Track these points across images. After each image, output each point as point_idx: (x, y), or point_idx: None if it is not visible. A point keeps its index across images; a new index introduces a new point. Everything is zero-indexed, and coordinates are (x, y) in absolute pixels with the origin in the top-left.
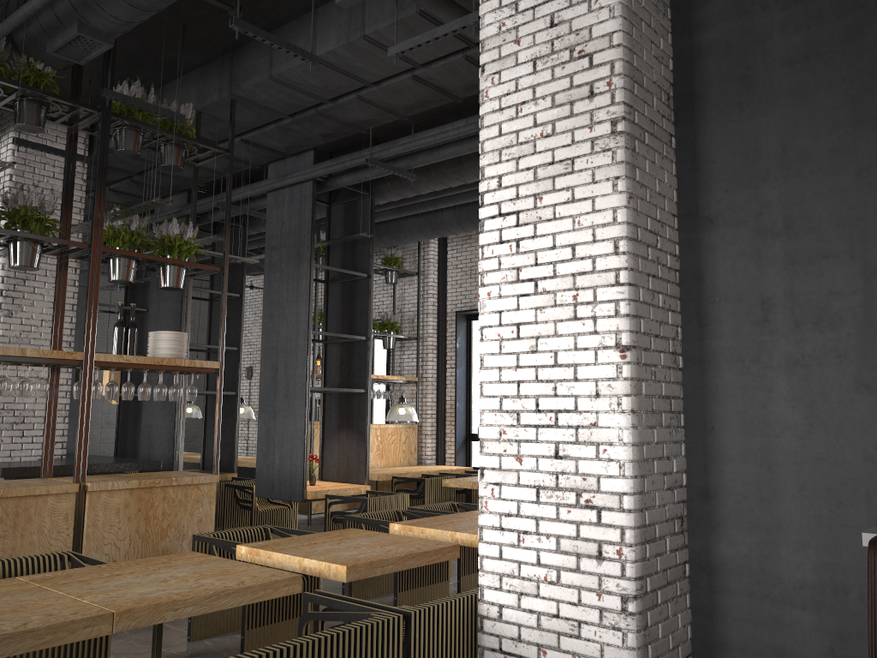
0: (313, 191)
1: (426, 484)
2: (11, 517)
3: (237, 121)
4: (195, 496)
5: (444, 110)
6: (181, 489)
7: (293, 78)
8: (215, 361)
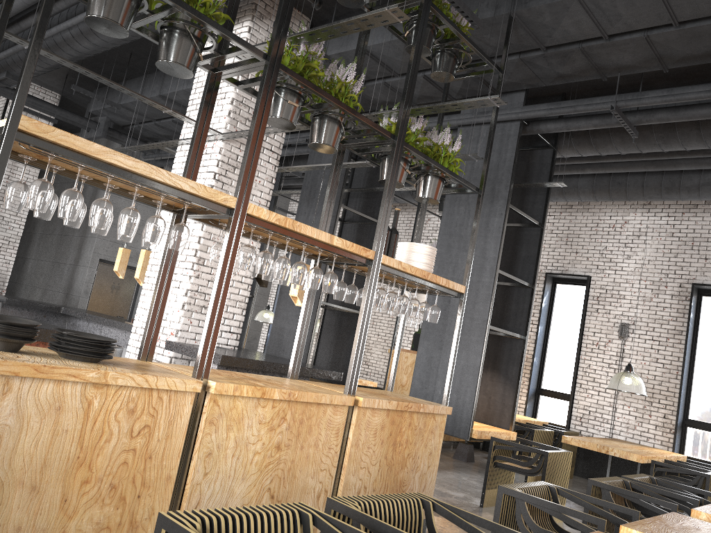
0: (520, 132)
1: (534, 435)
2: (296, 425)
3: (488, 45)
4: (430, 426)
5: (667, 74)
6: (422, 417)
7: (602, 1)
8: (339, 278)
